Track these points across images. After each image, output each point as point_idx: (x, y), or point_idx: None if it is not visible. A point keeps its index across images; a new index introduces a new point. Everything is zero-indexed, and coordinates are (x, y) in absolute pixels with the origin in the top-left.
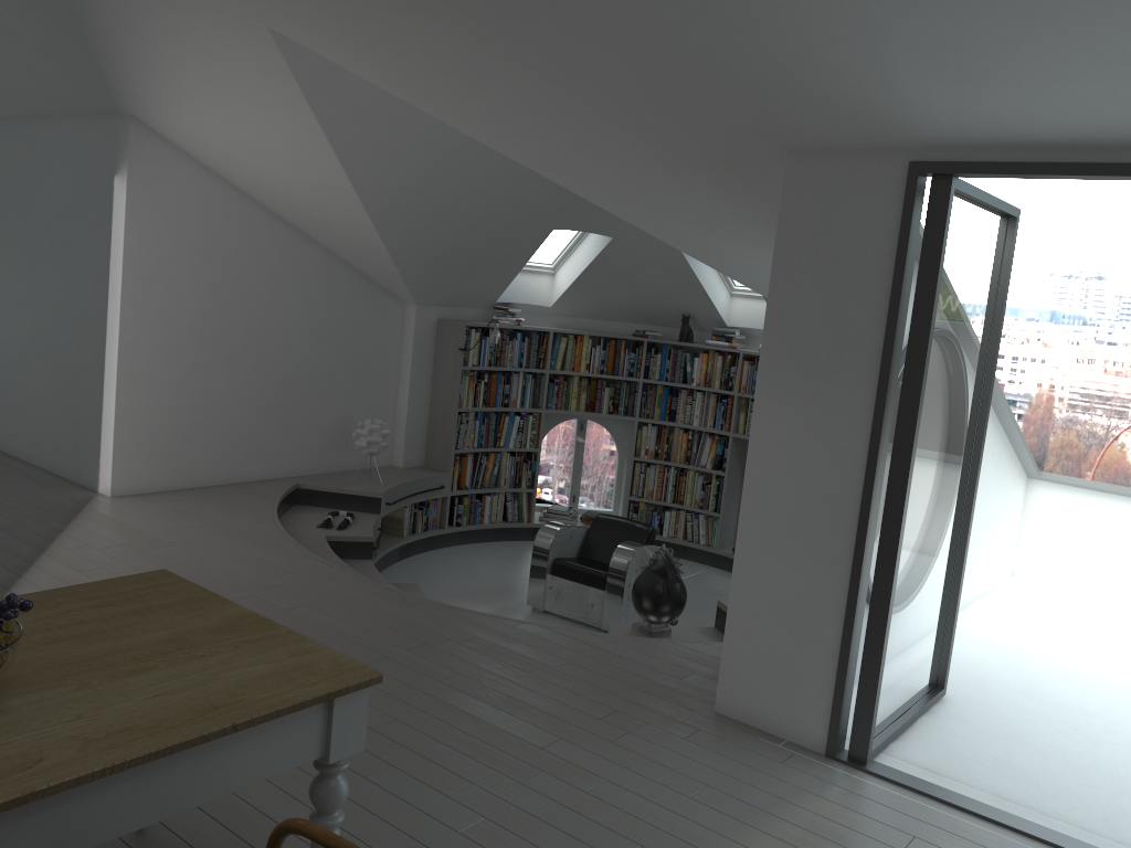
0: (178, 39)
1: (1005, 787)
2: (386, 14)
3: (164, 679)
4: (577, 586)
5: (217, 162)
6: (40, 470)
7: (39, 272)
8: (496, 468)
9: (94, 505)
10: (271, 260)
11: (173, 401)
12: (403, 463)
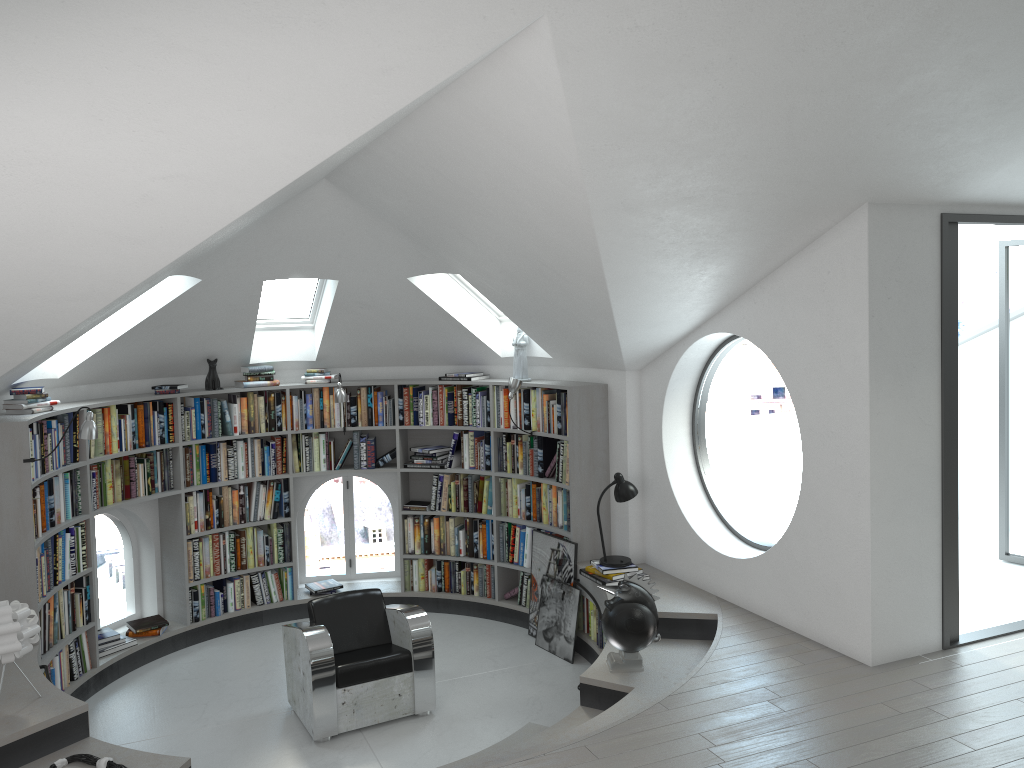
0: None
1: (971, 614)
2: (751, 43)
3: None
4: (378, 684)
5: None
6: None
7: None
8: (57, 614)
9: None
10: None
11: None
12: None
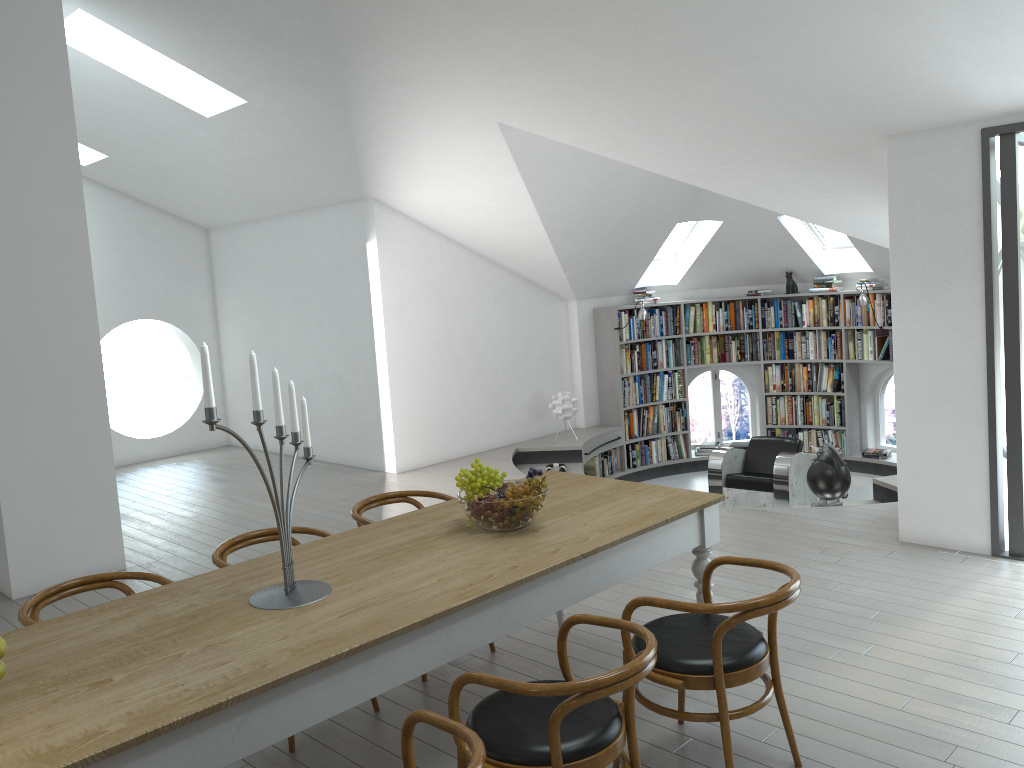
0: (426, 141)
1: None
2: (588, 100)
3: (609, 508)
4: (749, 493)
5: (432, 220)
6: (336, 465)
7: (313, 322)
8: (655, 418)
9: (390, 479)
10: (473, 284)
11: (426, 398)
12: (585, 424)
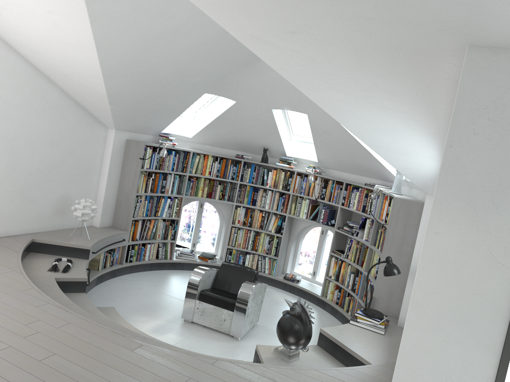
0: None
1: None
2: None
3: None
4: (215, 308)
5: None
6: None
7: None
8: (154, 228)
9: None
10: (25, 92)
11: None
12: (100, 224)
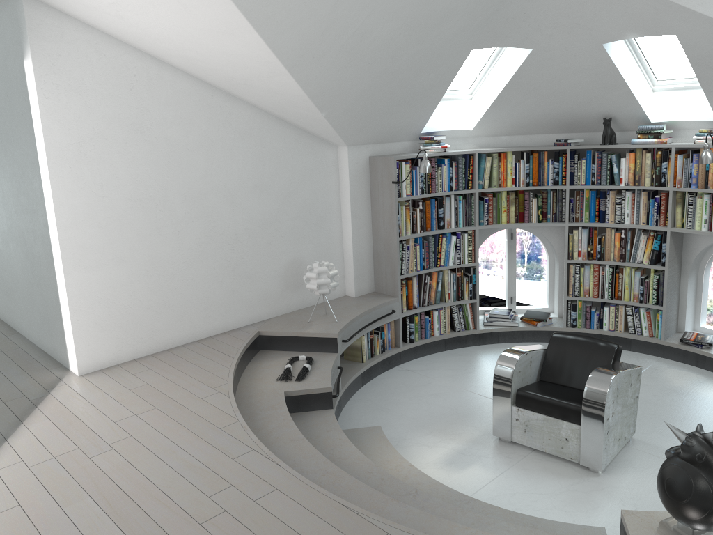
0: None
1: None
2: None
3: None
4: (546, 420)
5: (121, 30)
6: (31, 347)
7: None
8: (439, 285)
9: (58, 390)
10: (200, 123)
11: (126, 275)
12: (355, 292)
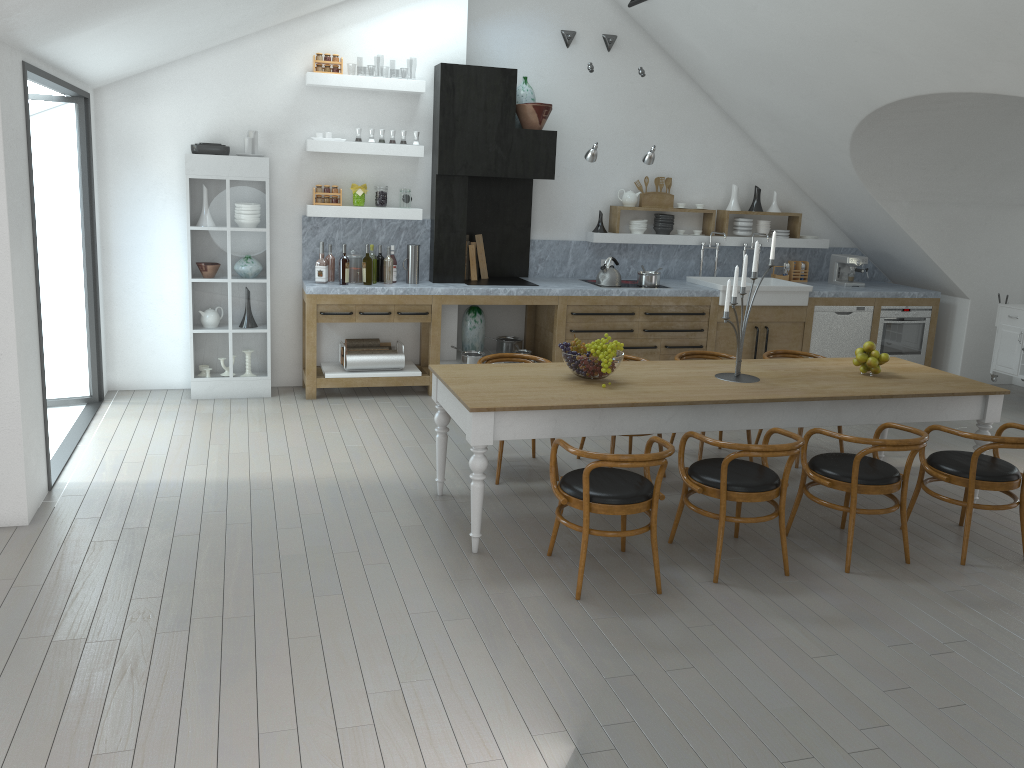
0: None
1: None
2: None
3: (509, 373)
4: None
5: None
6: None
7: None
8: None
9: None
10: None
11: None
12: None
